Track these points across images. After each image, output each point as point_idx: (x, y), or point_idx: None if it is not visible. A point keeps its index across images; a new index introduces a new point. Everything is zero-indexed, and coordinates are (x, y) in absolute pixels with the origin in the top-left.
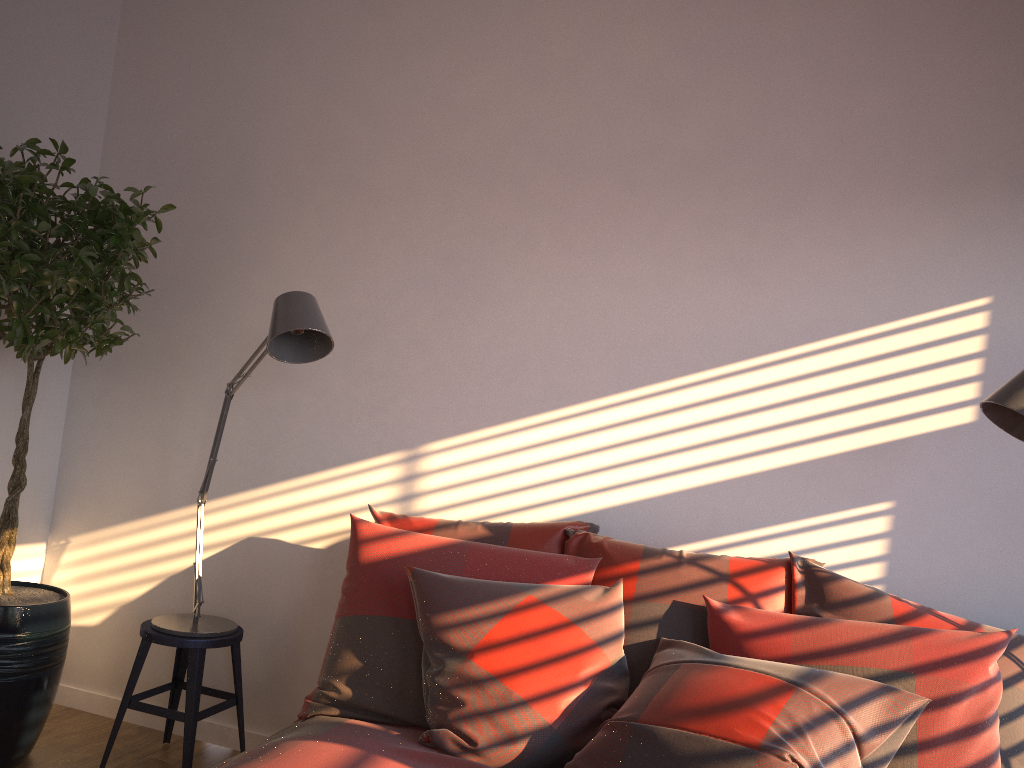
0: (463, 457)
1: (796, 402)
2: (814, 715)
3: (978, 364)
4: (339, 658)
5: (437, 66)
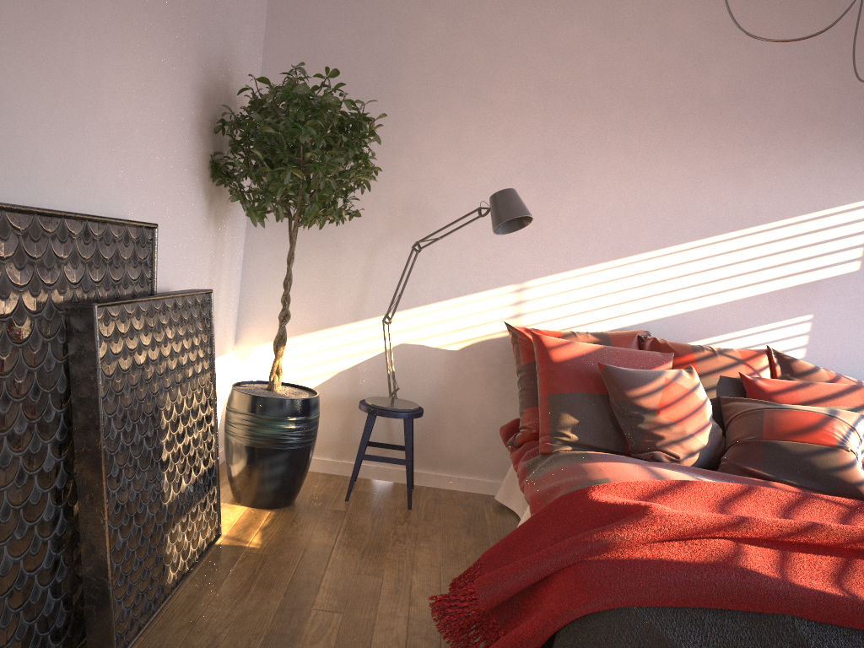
0: (556, 289)
1: (763, 257)
2: (846, 430)
3: (862, 238)
4: (560, 418)
5: (541, 15)
